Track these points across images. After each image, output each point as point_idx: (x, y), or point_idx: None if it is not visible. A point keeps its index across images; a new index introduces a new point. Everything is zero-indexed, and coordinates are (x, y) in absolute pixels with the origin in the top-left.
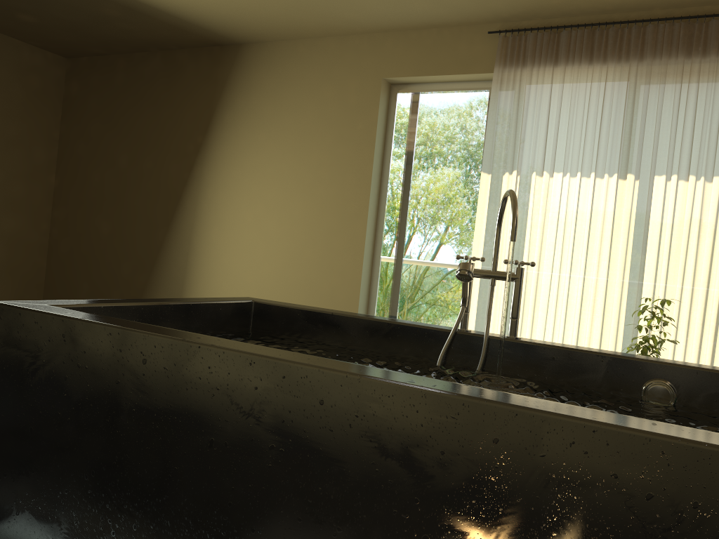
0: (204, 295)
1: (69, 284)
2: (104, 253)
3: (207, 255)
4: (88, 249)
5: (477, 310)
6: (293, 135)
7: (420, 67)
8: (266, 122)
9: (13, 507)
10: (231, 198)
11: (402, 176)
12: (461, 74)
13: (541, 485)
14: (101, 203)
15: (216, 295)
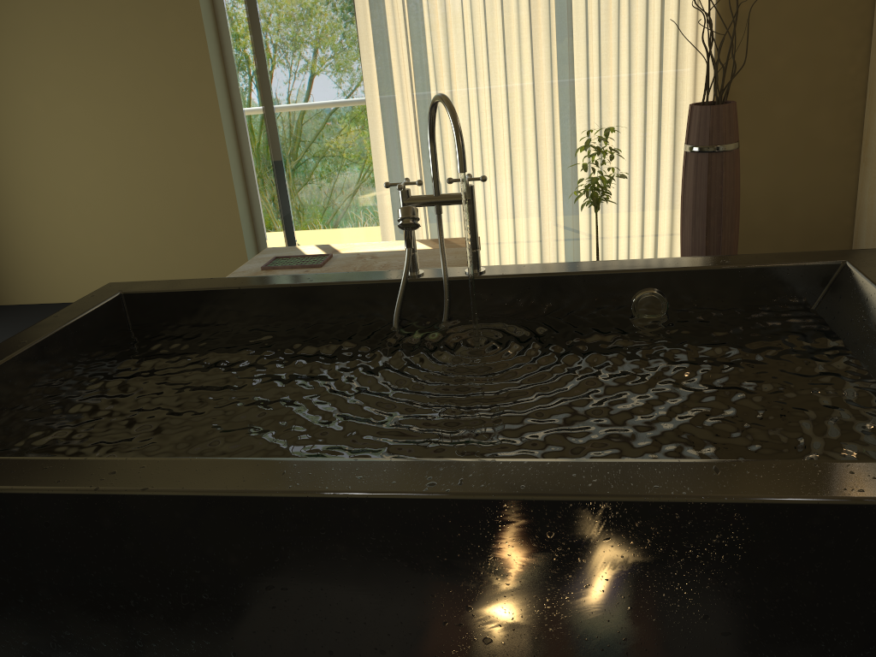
0: (13, 228)
1: None
2: None
3: None
4: None
5: (389, 172)
6: None
7: None
8: None
9: None
10: None
11: (244, 4)
12: None
13: (609, 568)
14: None
15: (31, 224)
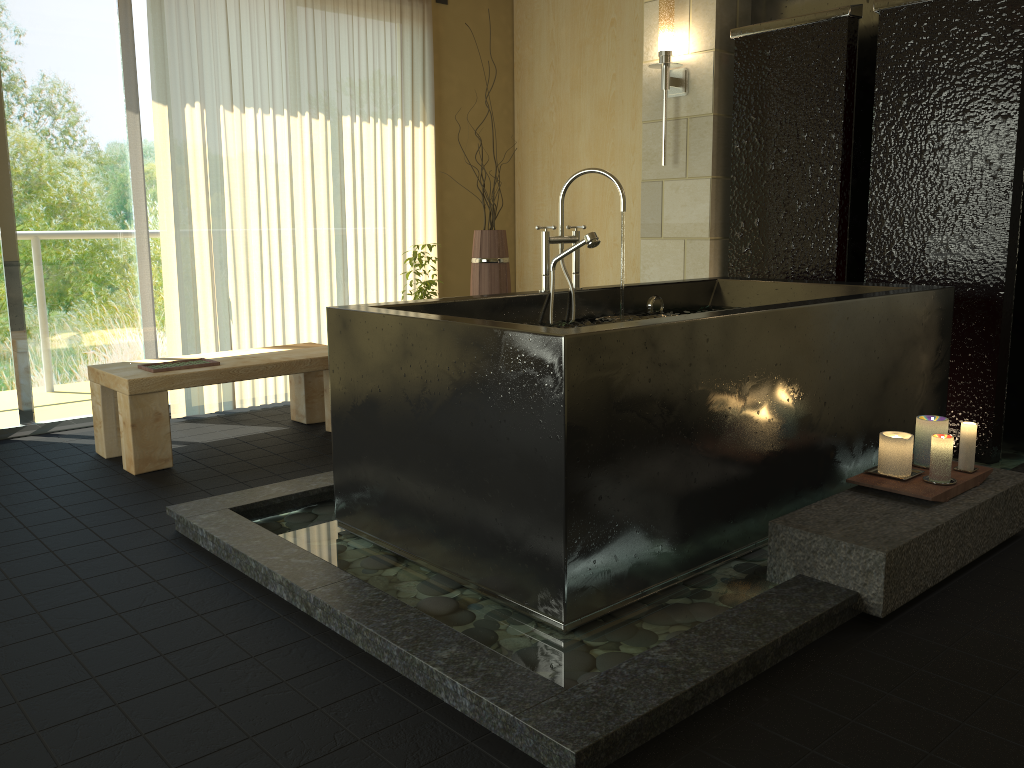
0: None
1: None
2: None
3: None
4: None
5: (179, 291)
6: None
7: None
8: None
9: (612, 520)
10: None
11: None
12: None
13: (858, 332)
14: None
15: None
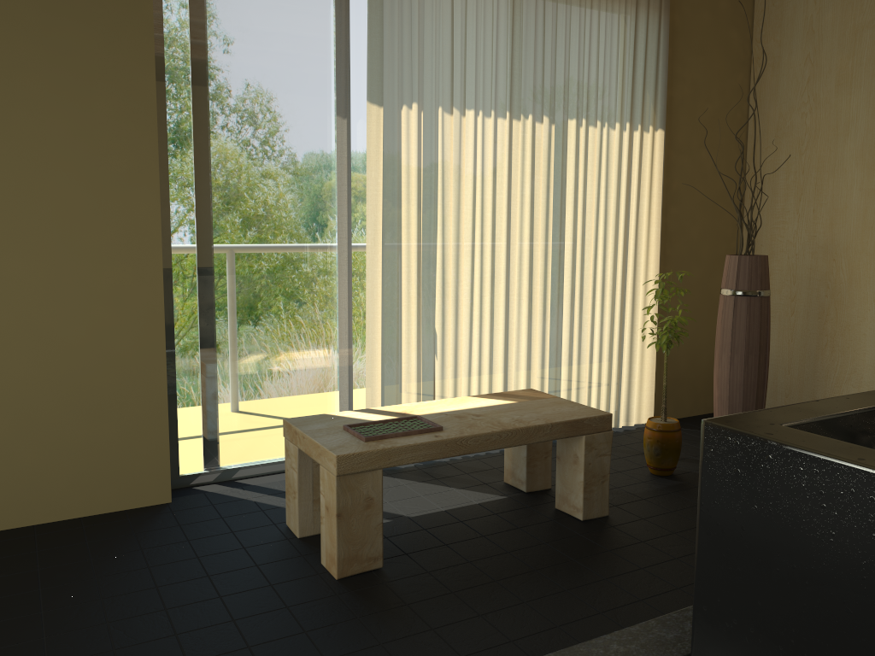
0: None
1: None
2: None
3: None
4: None
5: (382, 321)
6: None
7: None
8: None
9: None
10: None
11: (194, 99)
12: None
13: None
14: None
15: None
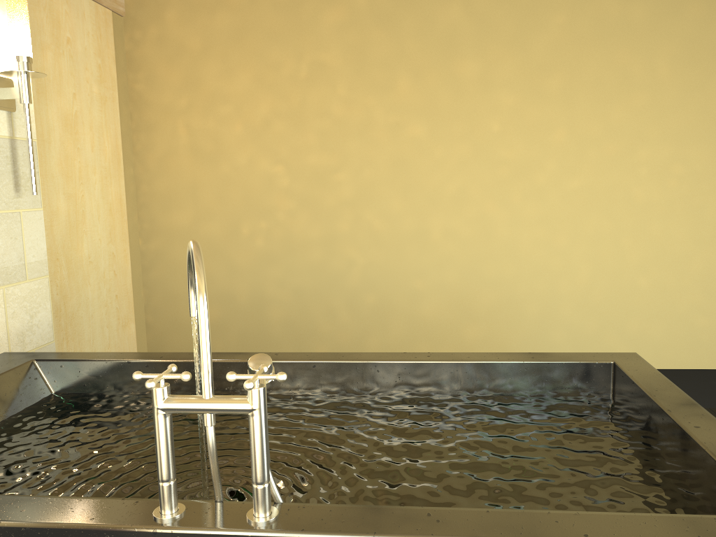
0: None
1: None
2: None
3: None
4: None
5: None
6: None
7: None
8: None
9: None
10: None
11: None
12: None
13: None
14: None
15: None
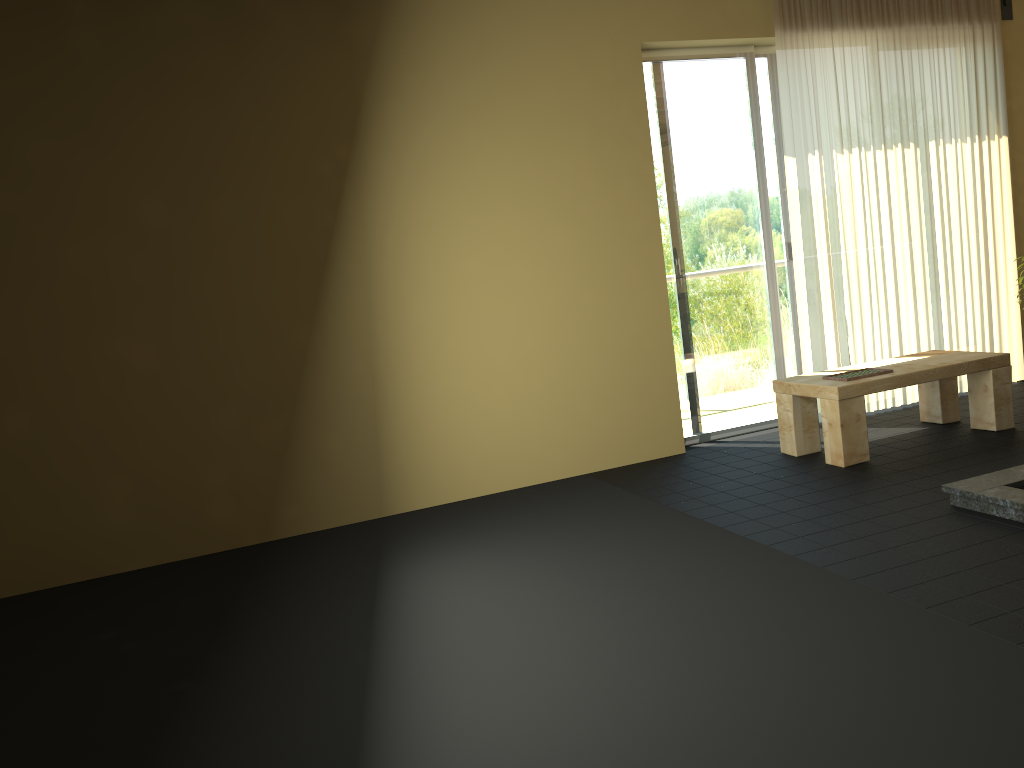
0: (425, 412)
1: (64, 497)
2: (157, 405)
3: (413, 347)
4: (104, 409)
5: (808, 314)
6: (526, 131)
7: (686, 28)
8: (472, 113)
9: None
10: (437, 245)
11: (666, 174)
12: (736, 37)
13: None
14: (112, 307)
15: (449, 405)
